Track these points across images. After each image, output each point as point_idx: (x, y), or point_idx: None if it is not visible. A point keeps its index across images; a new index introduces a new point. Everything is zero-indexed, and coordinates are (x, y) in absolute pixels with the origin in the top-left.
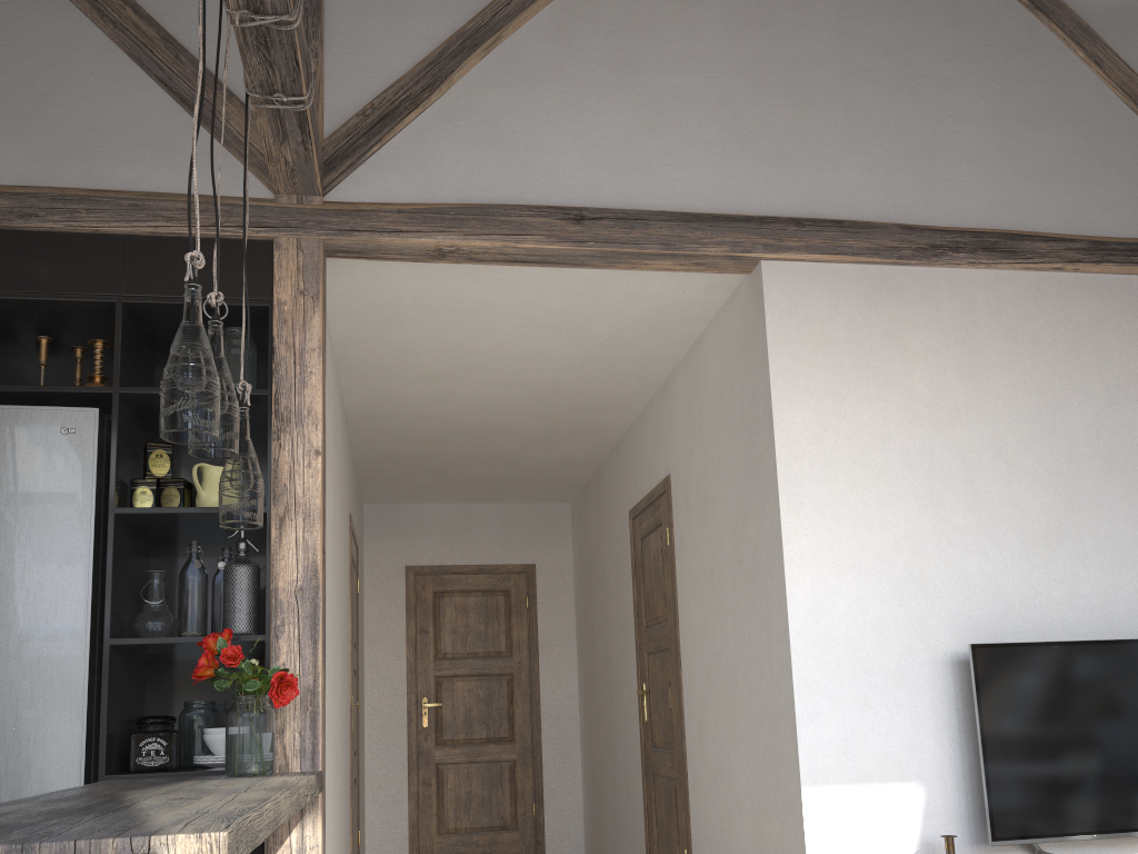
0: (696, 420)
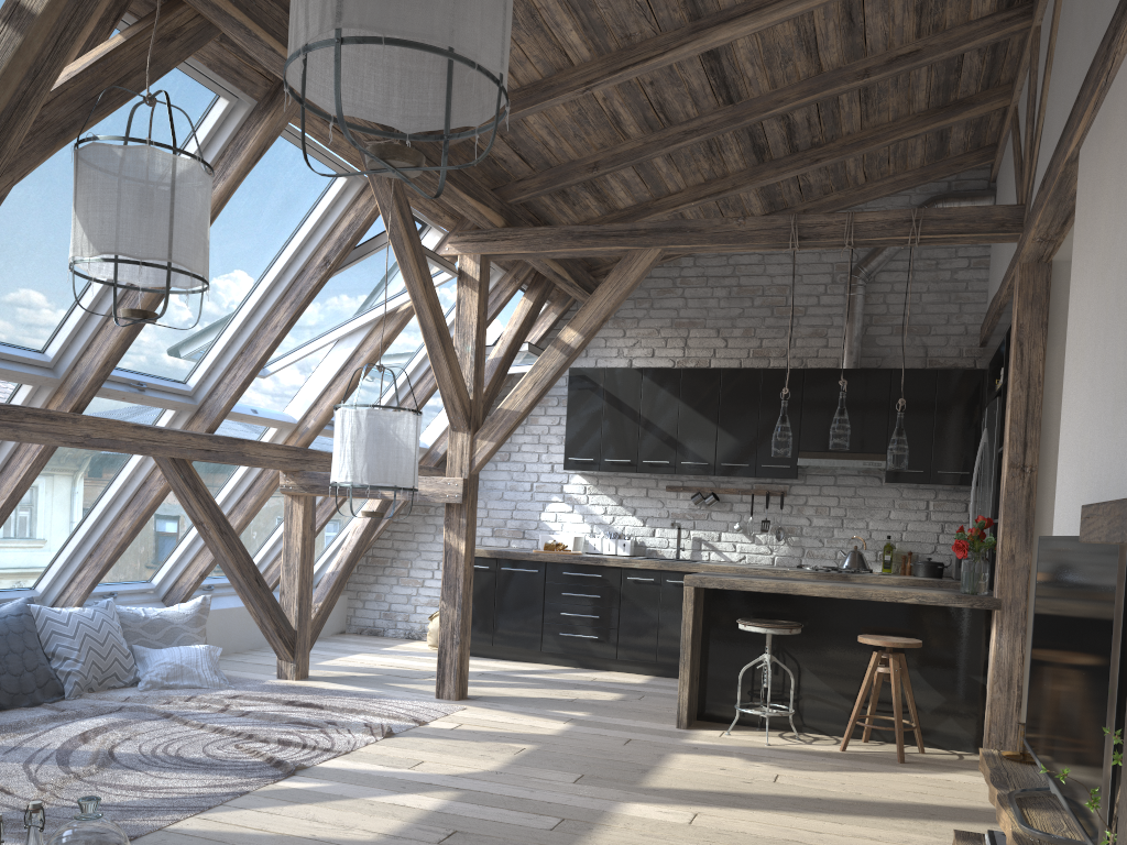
0: None
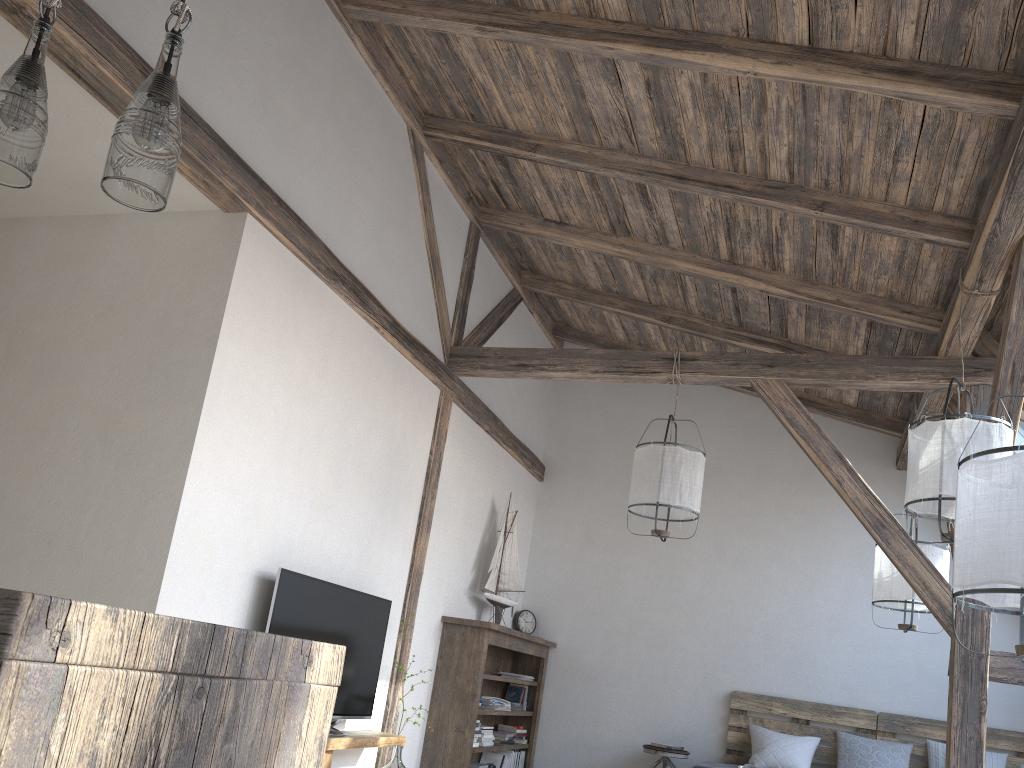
0: (66, 285)
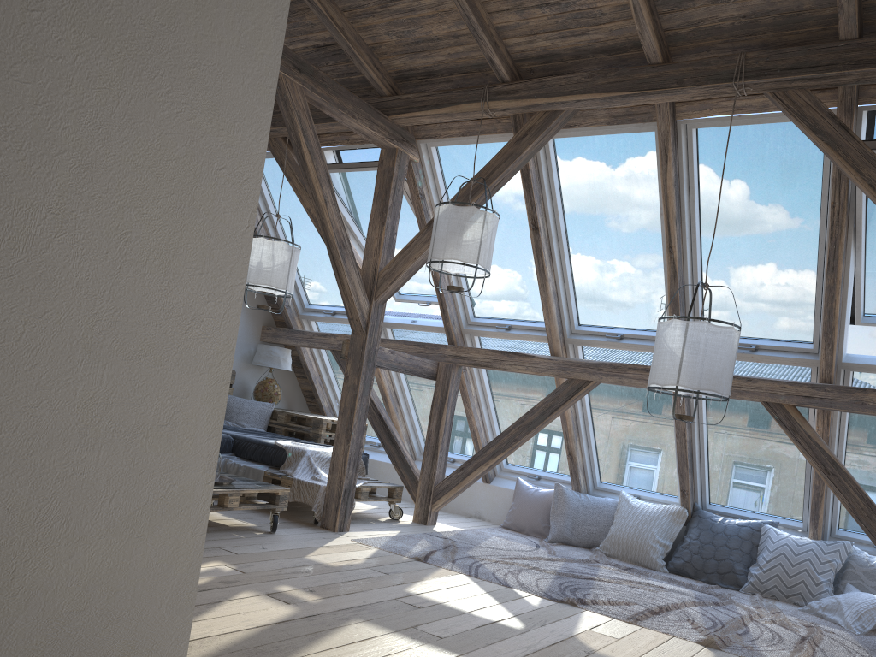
0: None
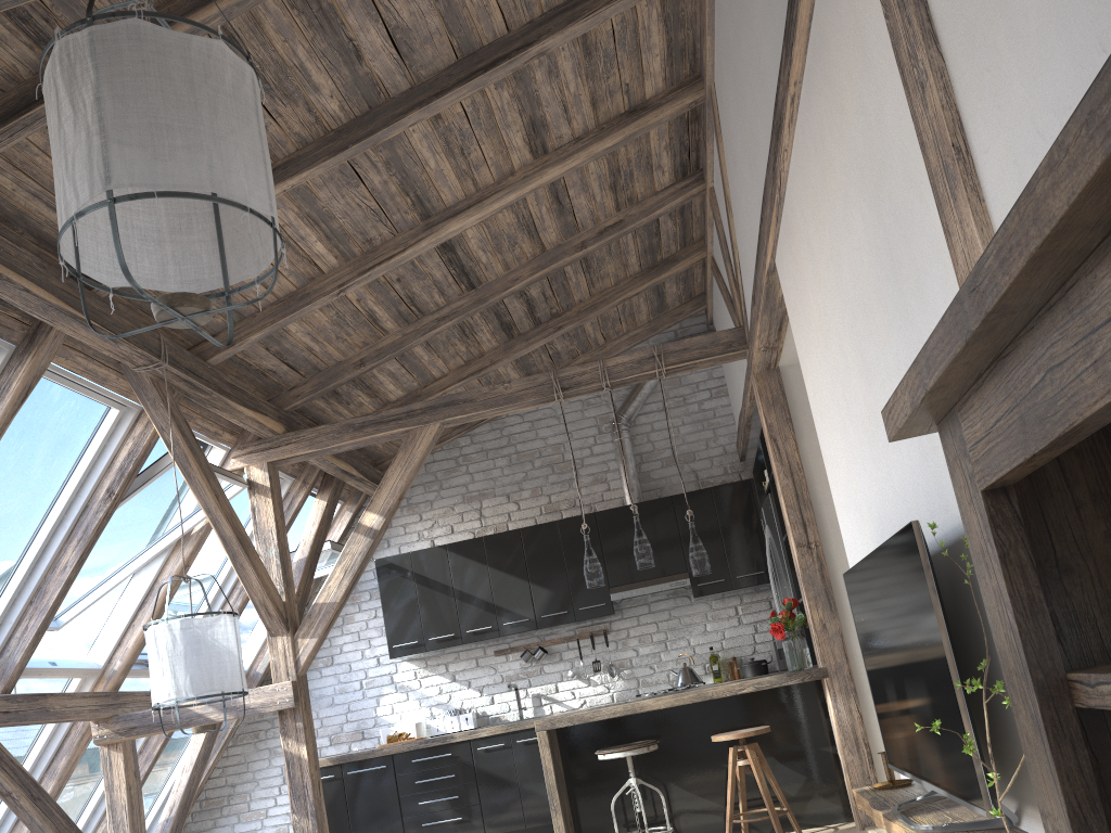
0: None
